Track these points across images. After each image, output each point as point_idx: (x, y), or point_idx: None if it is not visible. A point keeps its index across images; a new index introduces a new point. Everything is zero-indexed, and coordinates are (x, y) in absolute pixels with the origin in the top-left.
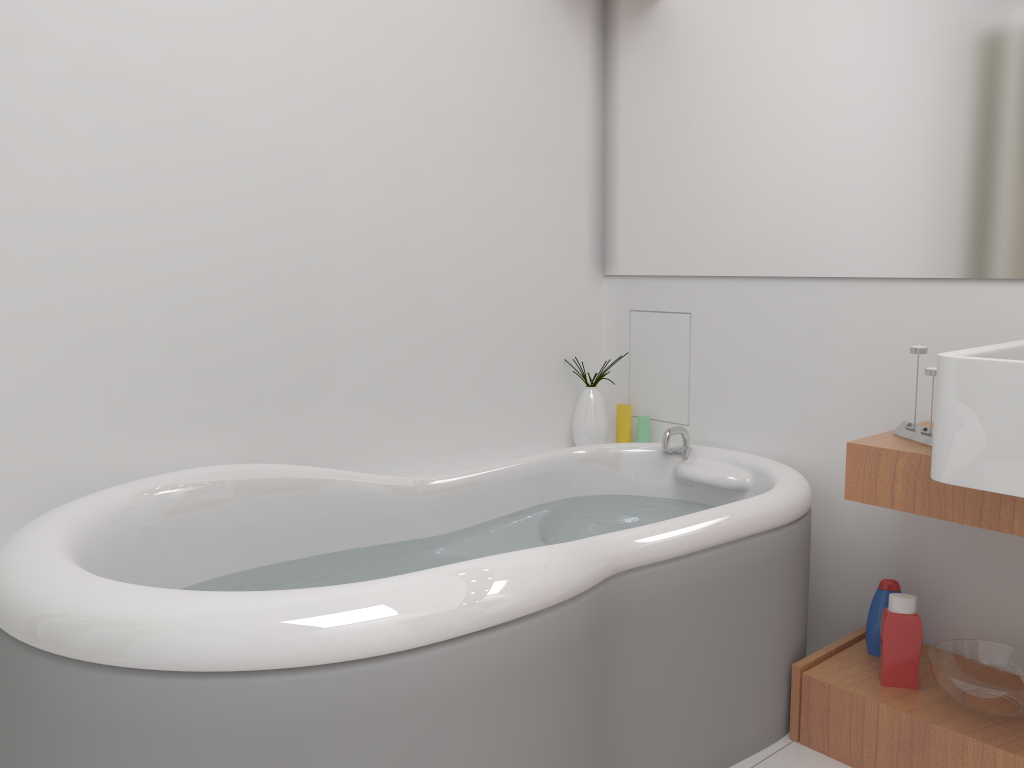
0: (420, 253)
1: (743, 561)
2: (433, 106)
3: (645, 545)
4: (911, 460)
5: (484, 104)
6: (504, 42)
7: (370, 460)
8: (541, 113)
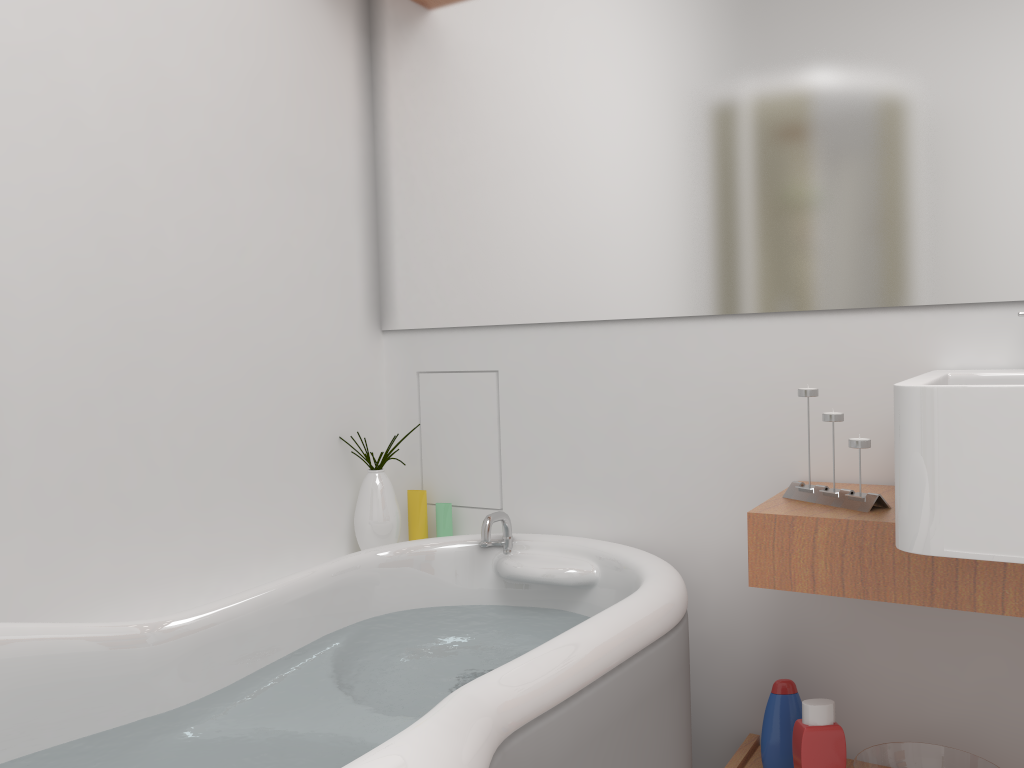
0: (141, 293)
1: (637, 687)
2: (155, 93)
3: (530, 689)
4: (835, 528)
5: (225, 101)
6: (249, 26)
7: (69, 599)
8: (299, 123)
